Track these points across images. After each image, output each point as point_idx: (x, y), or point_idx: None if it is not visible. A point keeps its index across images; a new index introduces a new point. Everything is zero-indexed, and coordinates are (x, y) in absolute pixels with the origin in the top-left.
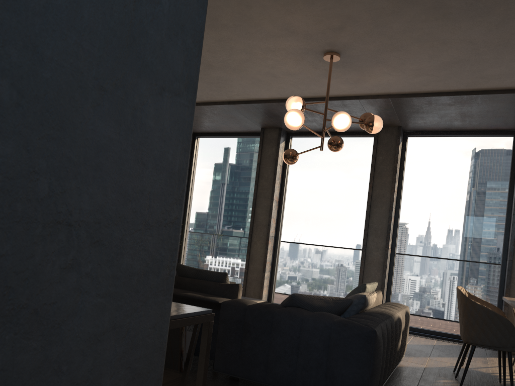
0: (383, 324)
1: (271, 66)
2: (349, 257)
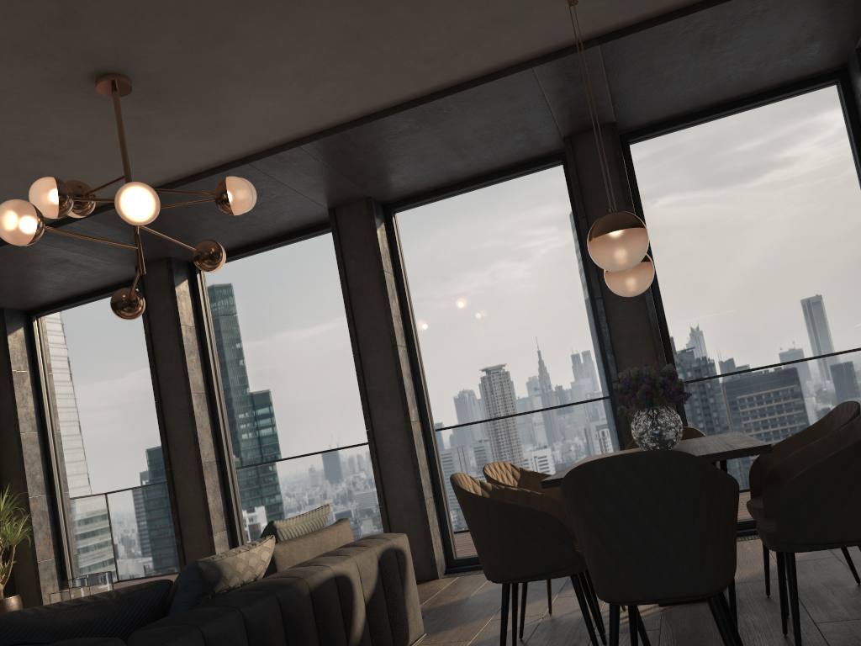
0: (224, 622)
1: (23, 136)
2: (357, 458)
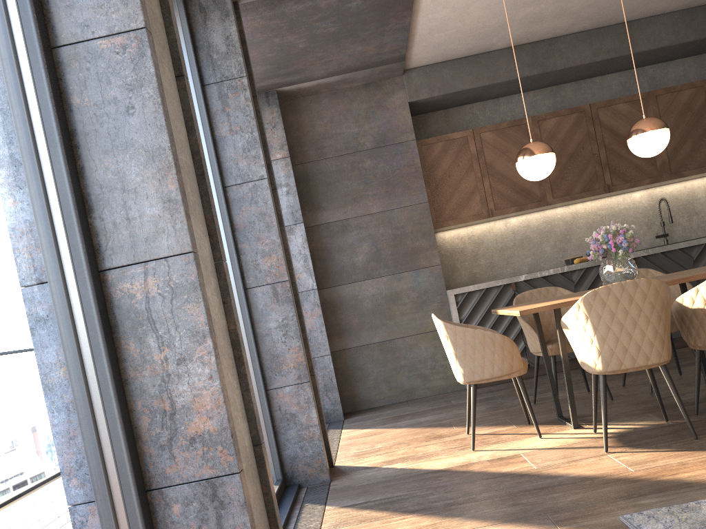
0: None
1: None
2: (52, 354)
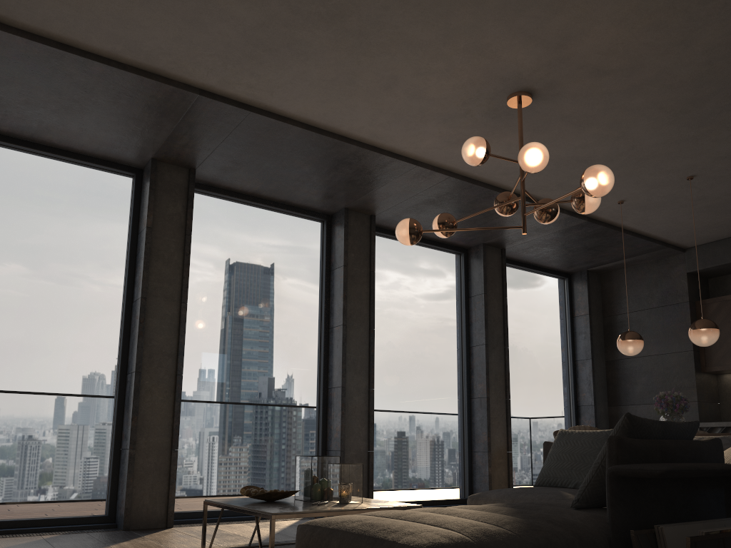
0: None
1: (424, 71)
2: (303, 407)
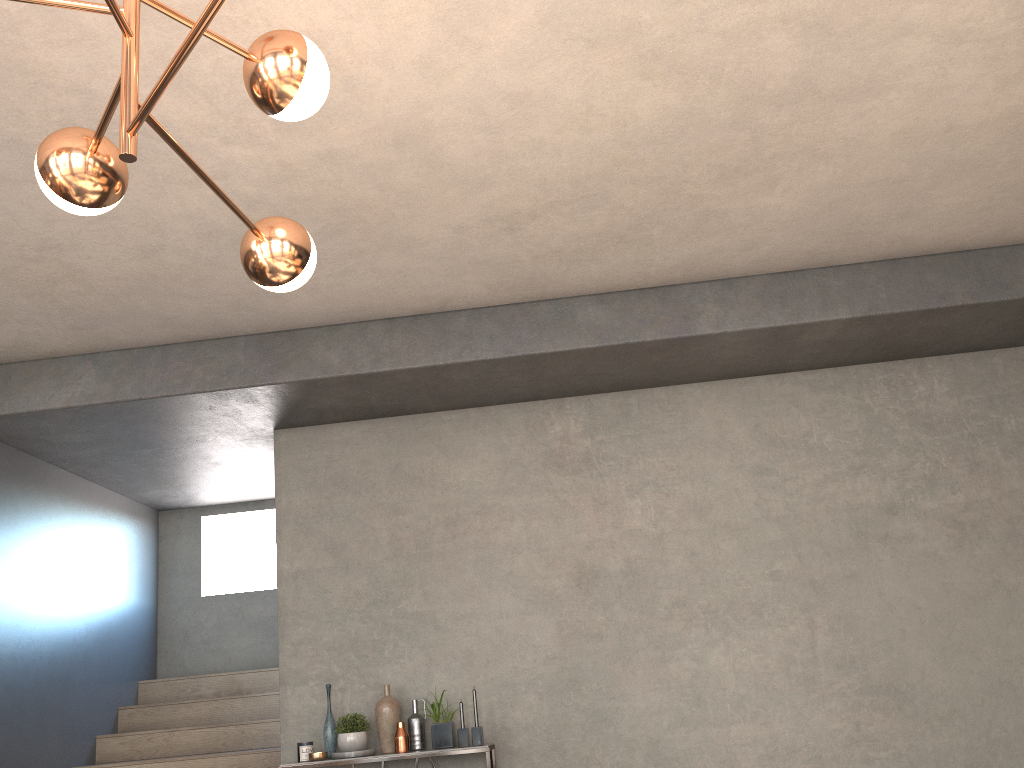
0: None
1: None
2: None
